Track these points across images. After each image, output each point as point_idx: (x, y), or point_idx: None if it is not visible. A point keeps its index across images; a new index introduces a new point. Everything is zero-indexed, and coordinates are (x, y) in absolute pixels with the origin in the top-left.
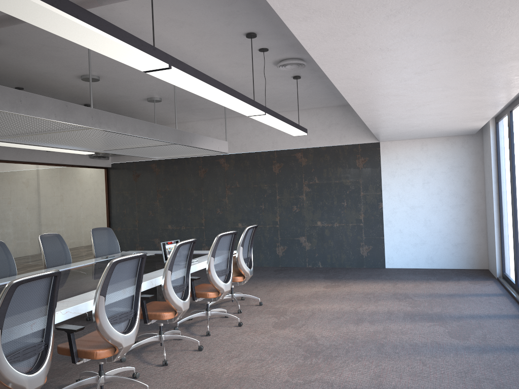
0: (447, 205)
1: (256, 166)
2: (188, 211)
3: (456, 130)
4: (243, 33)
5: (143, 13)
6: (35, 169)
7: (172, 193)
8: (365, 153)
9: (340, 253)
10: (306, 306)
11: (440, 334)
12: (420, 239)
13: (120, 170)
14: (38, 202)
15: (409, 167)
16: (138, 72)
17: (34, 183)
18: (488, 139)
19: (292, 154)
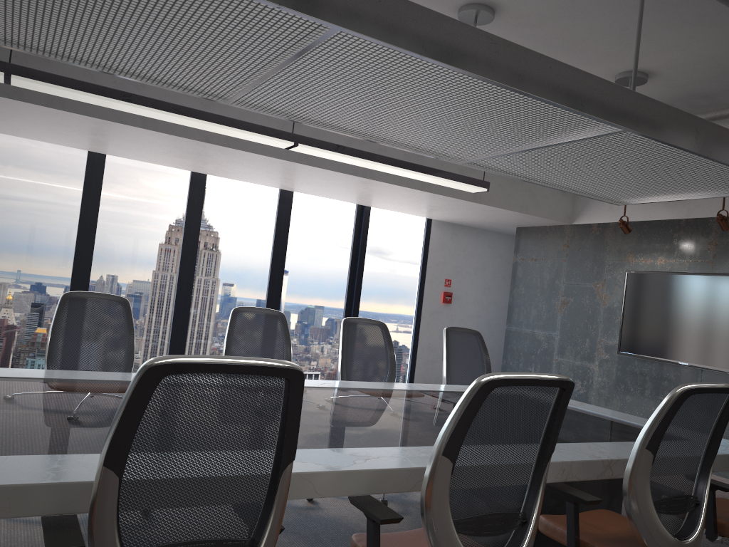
0: None
1: None
2: None
3: None
4: None
5: None
6: None
7: None
8: None
9: None
10: None
11: None
12: None
13: None
14: None
15: None
16: None
17: None
18: None
19: None
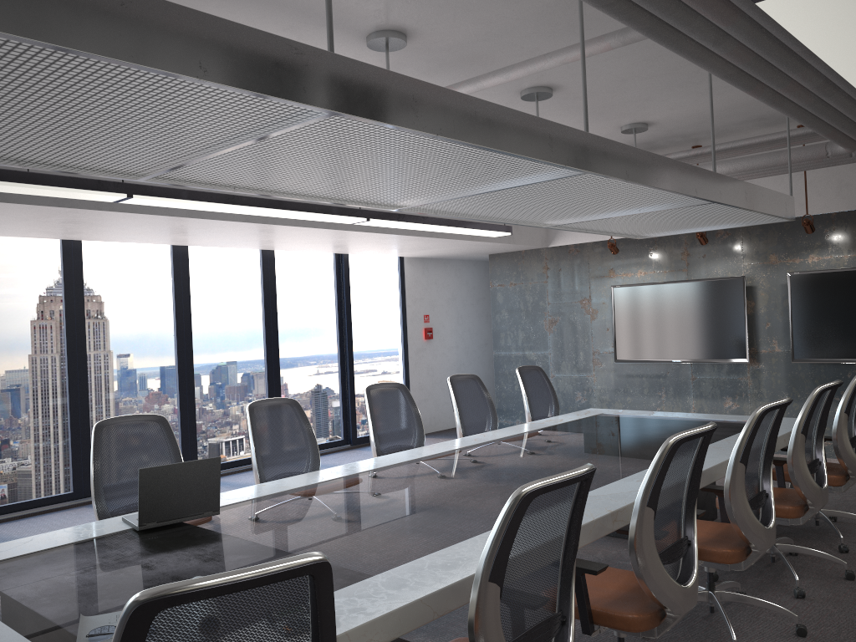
0: None
1: None
2: None
3: None
4: None
5: None
6: None
7: None
8: None
9: None
10: None
11: None
12: None
13: None
14: None
15: None
16: None
17: None
18: None
19: None
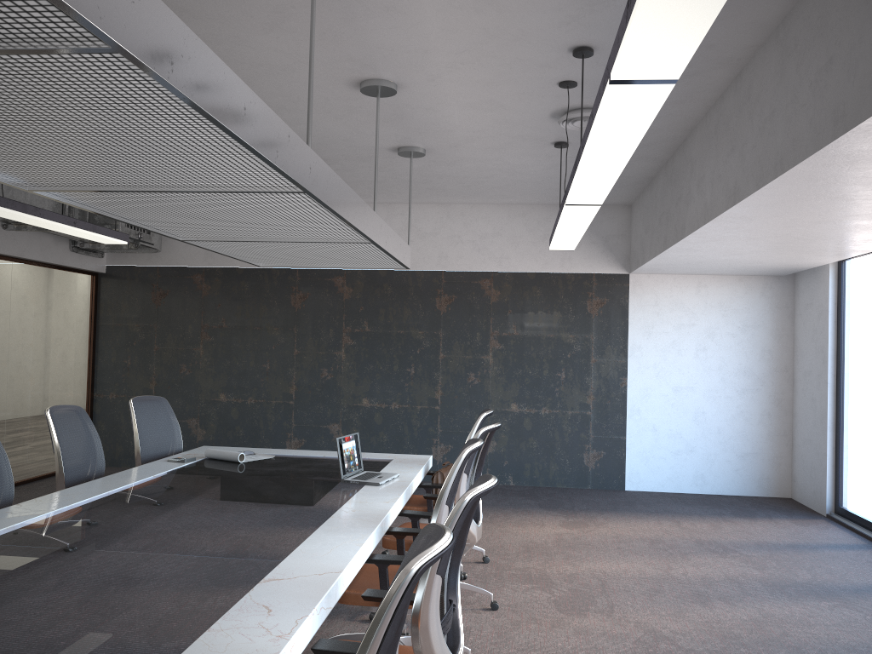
0: (733, 389)
1: (404, 297)
2: (263, 370)
3: (775, 266)
4: (572, 45)
5: None
6: None
7: (232, 334)
8: (604, 291)
9: (549, 461)
10: (572, 565)
11: (867, 624)
12: (686, 443)
13: (126, 281)
14: None
15: (675, 320)
16: (292, 91)
17: None
18: (821, 286)
19: (473, 281)
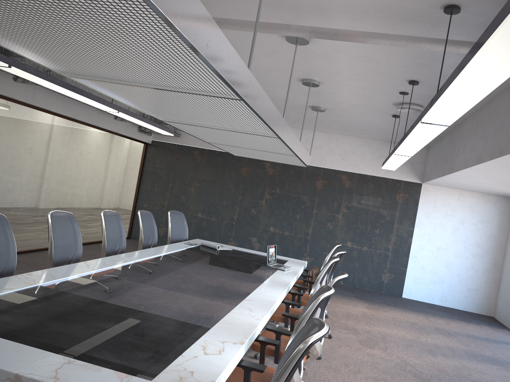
0: (470, 253)
1: (300, 178)
2: (222, 204)
3: (503, 192)
4: (408, 79)
5: (352, 46)
6: (95, 133)
7: (209, 183)
8: (406, 190)
9: (363, 275)
10: (369, 326)
11: None
12: (439, 278)
13: (160, 149)
14: (90, 167)
15: (443, 212)
16: (268, 78)
17: (91, 146)
18: None
19: (337, 175)
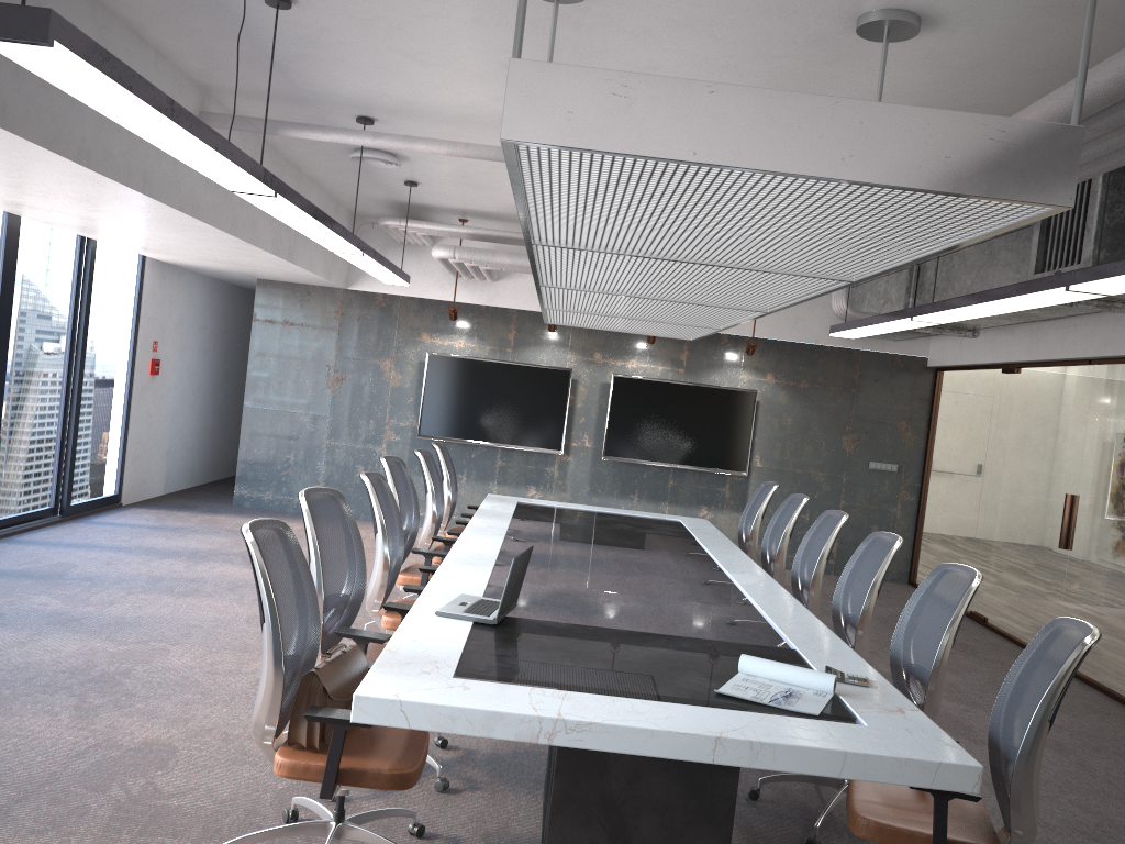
0: None
1: None
2: None
3: None
4: (297, 5)
5: (461, 83)
6: None
7: None
8: None
9: None
10: None
11: None
12: None
13: None
14: None
15: None
16: None
17: None
18: None
19: None
